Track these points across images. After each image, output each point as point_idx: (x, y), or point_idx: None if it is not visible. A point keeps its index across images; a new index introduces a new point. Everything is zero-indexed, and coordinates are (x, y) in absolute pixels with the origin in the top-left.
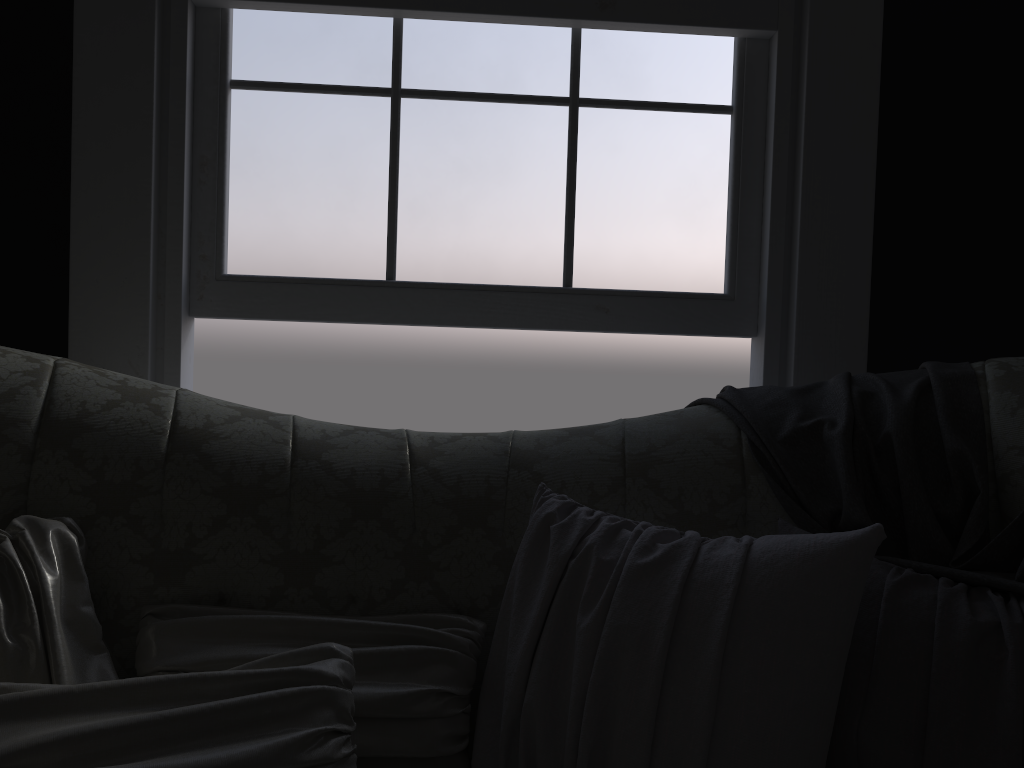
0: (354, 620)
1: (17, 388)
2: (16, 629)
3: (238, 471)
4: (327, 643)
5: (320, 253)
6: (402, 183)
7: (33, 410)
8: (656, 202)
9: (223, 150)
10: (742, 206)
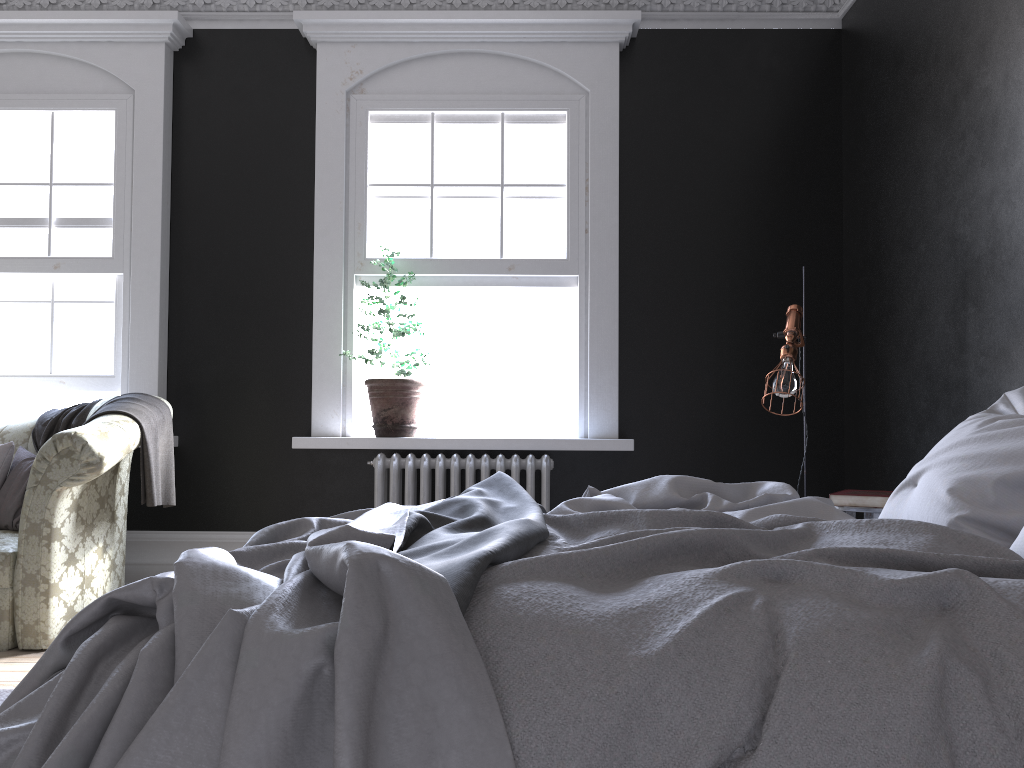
0: None
1: None
2: None
3: None
4: None
5: None
6: None
7: None
8: (86, 339)
9: None
10: (117, 340)
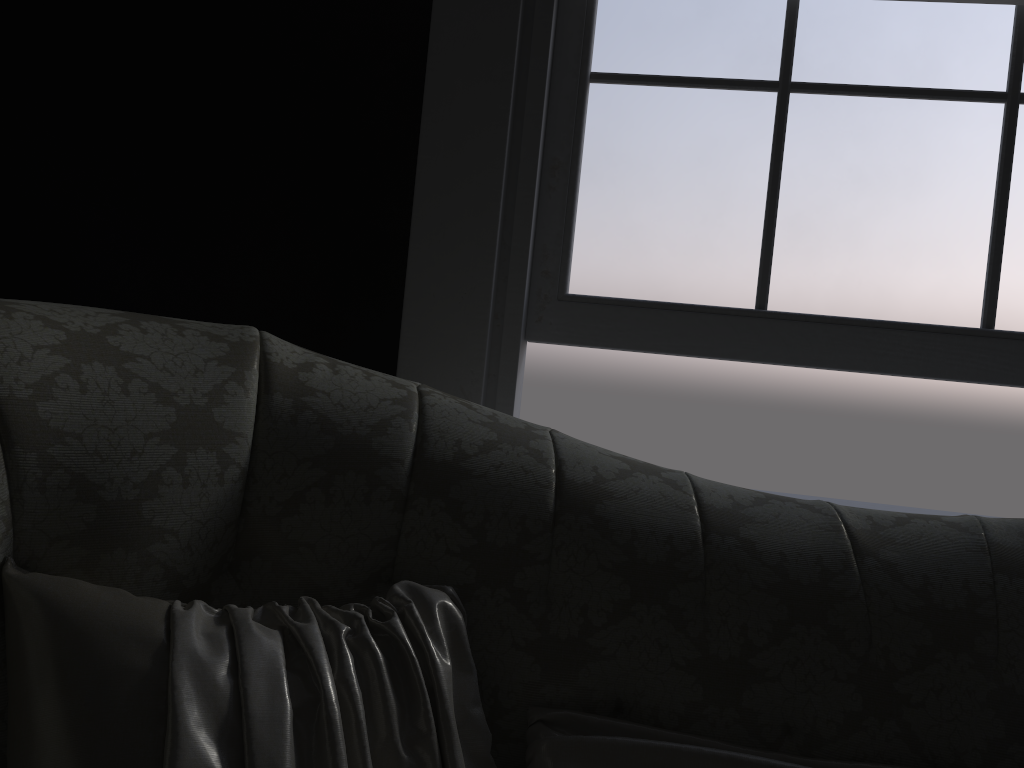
0: None
1: (388, 419)
2: (410, 738)
3: (641, 543)
4: None
5: (678, 274)
6: (783, 194)
7: (406, 447)
8: None
9: (577, 152)
10: None
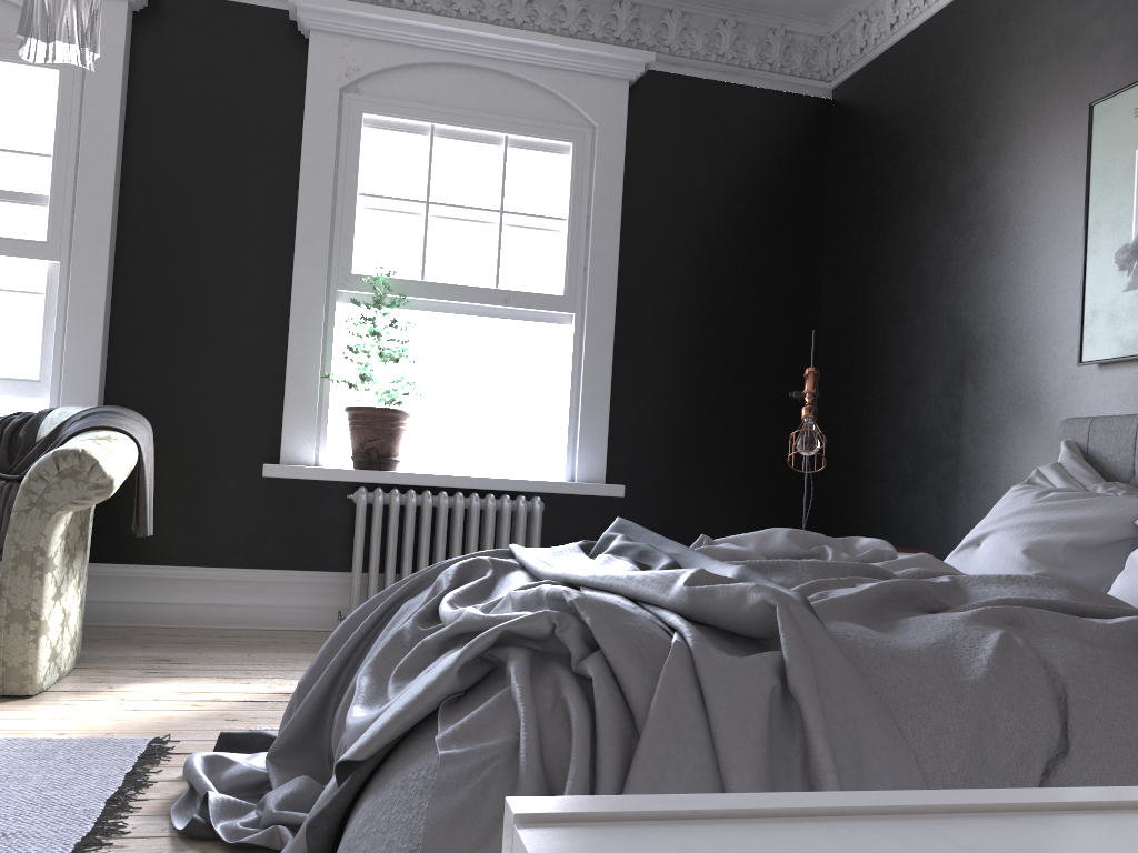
0: None
1: None
2: None
3: None
4: None
5: None
6: None
7: None
8: (5, 335)
9: None
10: (46, 339)
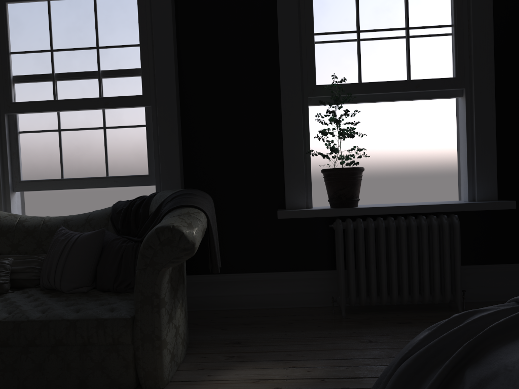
0: (20, 255)
1: None
2: None
3: (3, 227)
4: (8, 258)
5: (44, 173)
6: (63, 153)
7: None
8: (128, 152)
9: (18, 149)
10: (149, 151)
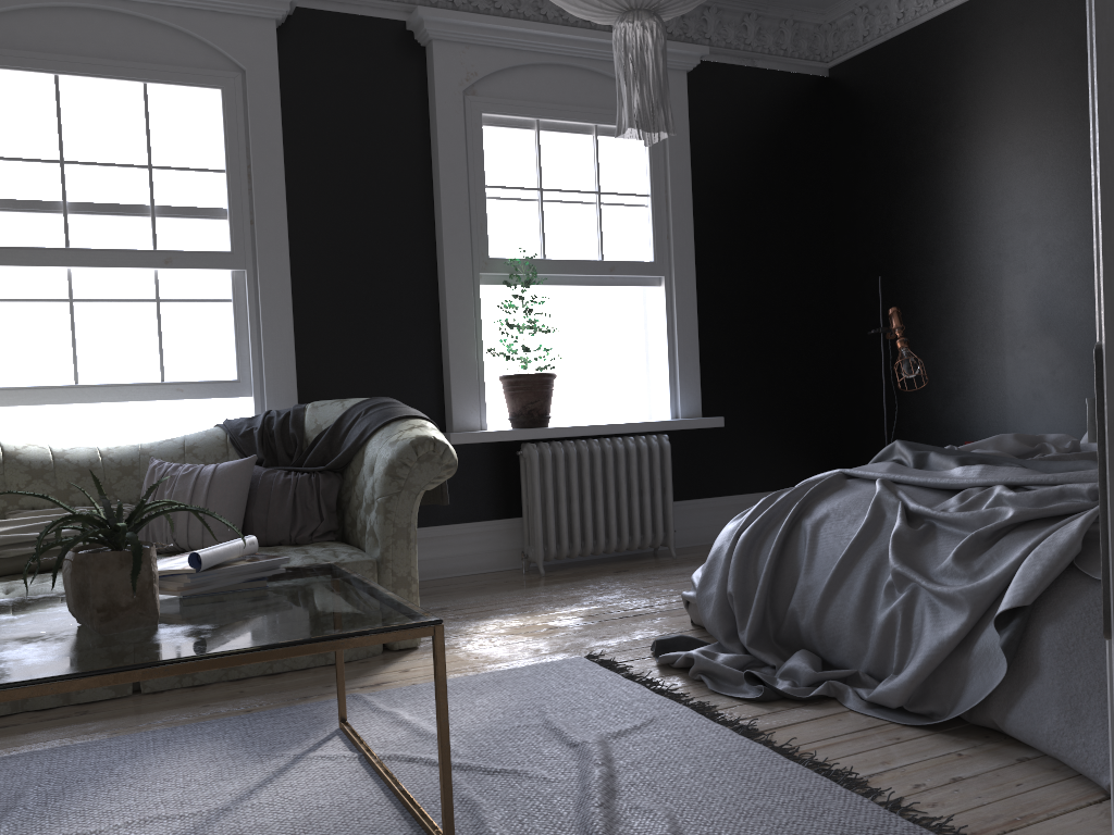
0: (88, 507)
1: None
2: None
3: (33, 464)
4: (82, 509)
5: (40, 374)
6: (78, 340)
7: None
8: (201, 342)
9: None
10: (240, 342)
